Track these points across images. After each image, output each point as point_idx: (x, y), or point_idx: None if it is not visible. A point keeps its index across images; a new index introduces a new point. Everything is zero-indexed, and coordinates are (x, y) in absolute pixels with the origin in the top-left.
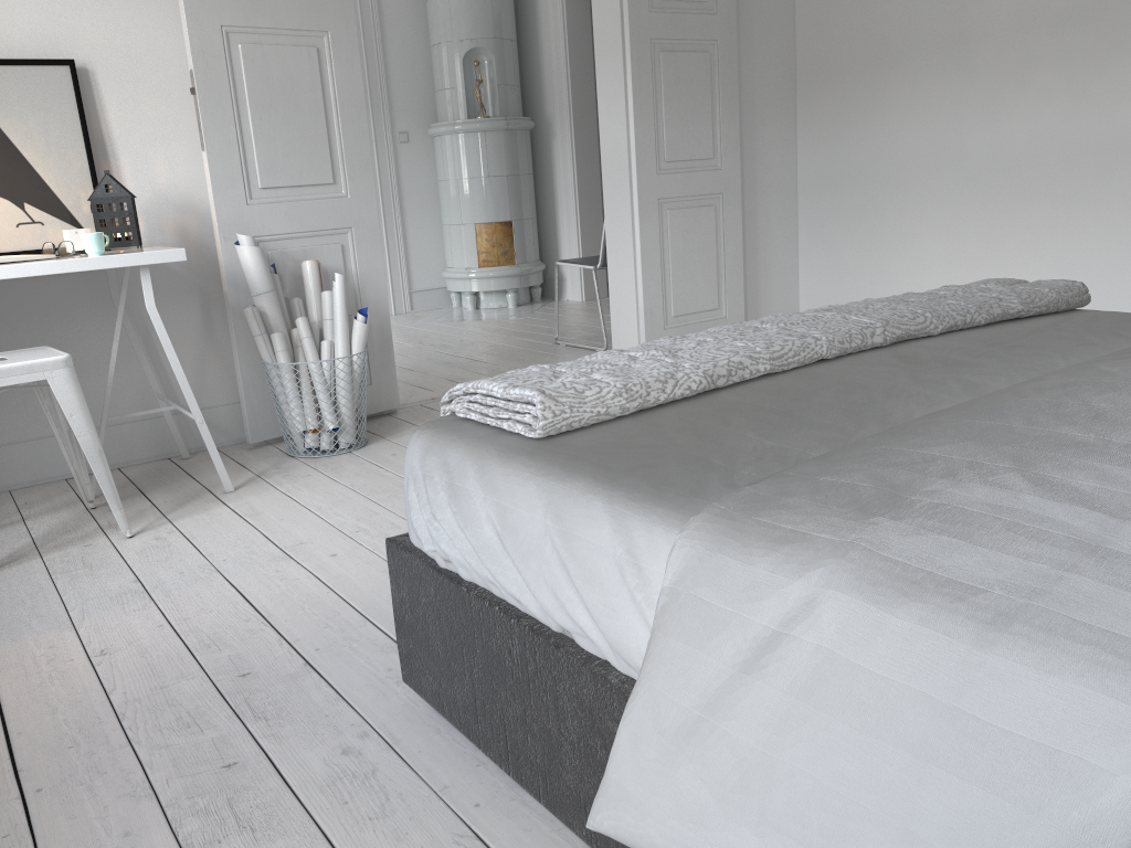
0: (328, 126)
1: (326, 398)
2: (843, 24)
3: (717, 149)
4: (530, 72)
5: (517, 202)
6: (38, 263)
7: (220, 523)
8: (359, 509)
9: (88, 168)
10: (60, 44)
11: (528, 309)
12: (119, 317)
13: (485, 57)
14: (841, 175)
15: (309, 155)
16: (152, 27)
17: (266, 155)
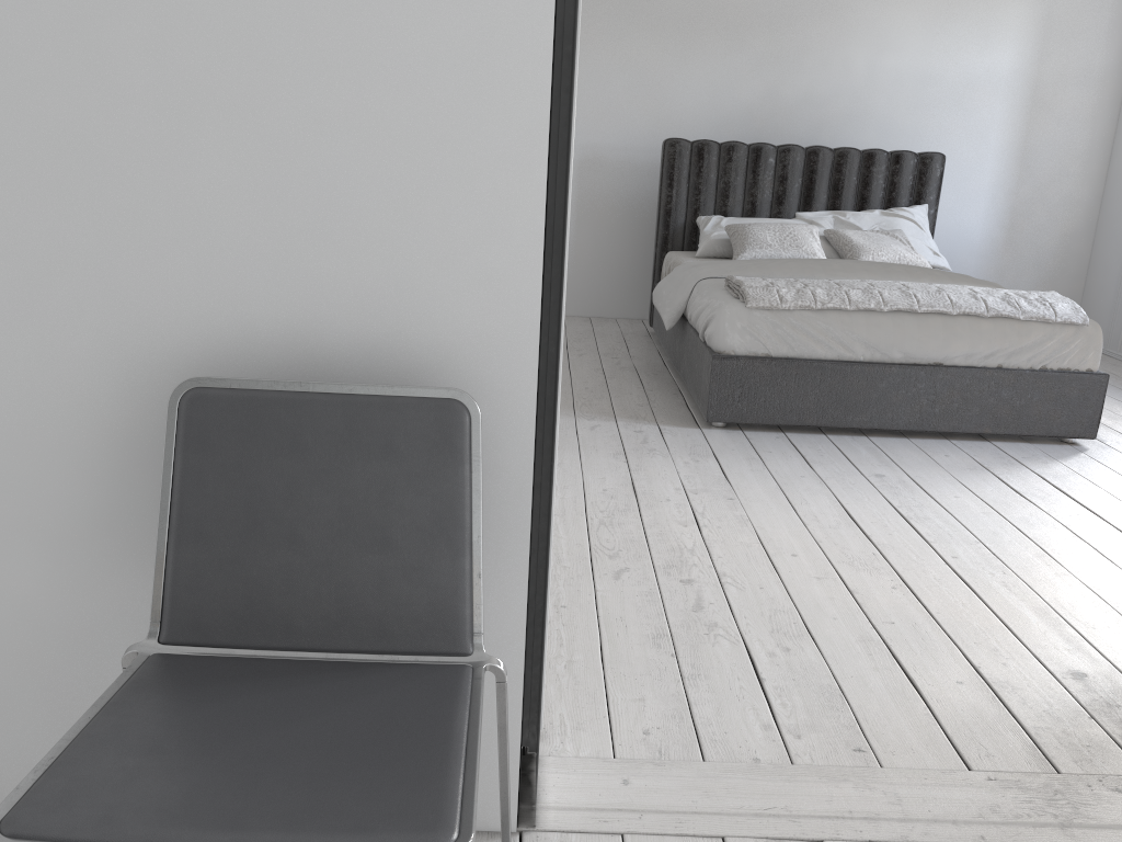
0: None
1: None
2: None
3: None
4: None
5: None
6: None
7: None
8: None
9: None
10: None
11: None
12: None
13: None
14: None
15: None
16: None
17: None
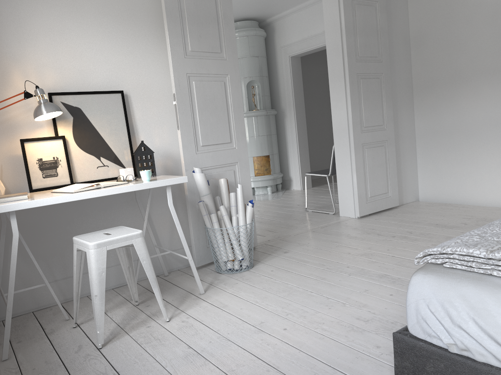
0: (228, 116)
1: (237, 244)
2: (436, 64)
3: (384, 120)
4: (273, 90)
5: (271, 146)
6: (125, 186)
7: (210, 312)
8: (278, 302)
9: (128, 139)
10: (116, 84)
11: (278, 194)
12: (147, 209)
13: (255, 84)
14: (438, 130)
15: (221, 130)
16: (154, 75)
17: (204, 130)
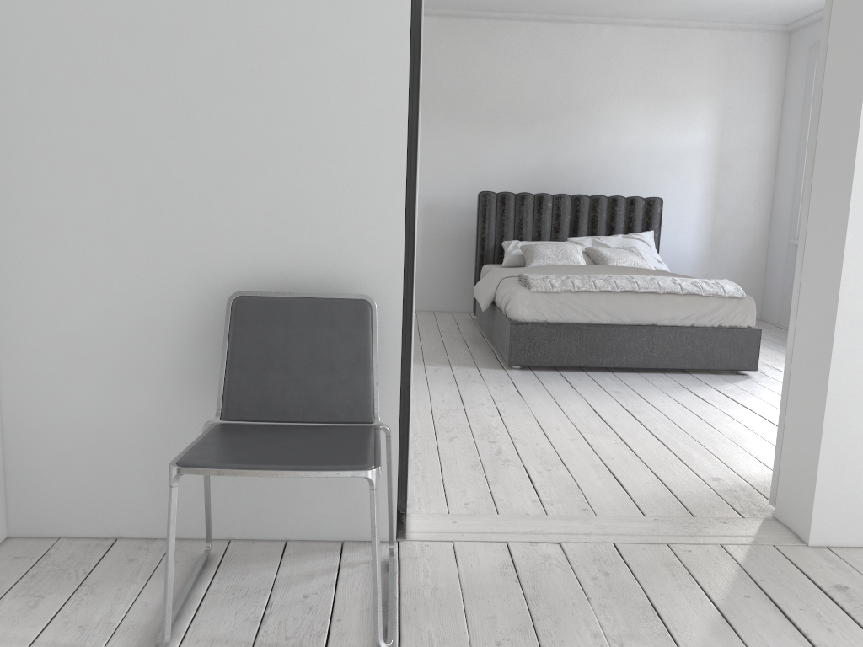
0: None
1: None
2: None
3: None
4: None
5: None
6: None
7: None
8: None
9: None
10: None
11: None
12: None
13: None
14: None
15: None
16: None
17: None
